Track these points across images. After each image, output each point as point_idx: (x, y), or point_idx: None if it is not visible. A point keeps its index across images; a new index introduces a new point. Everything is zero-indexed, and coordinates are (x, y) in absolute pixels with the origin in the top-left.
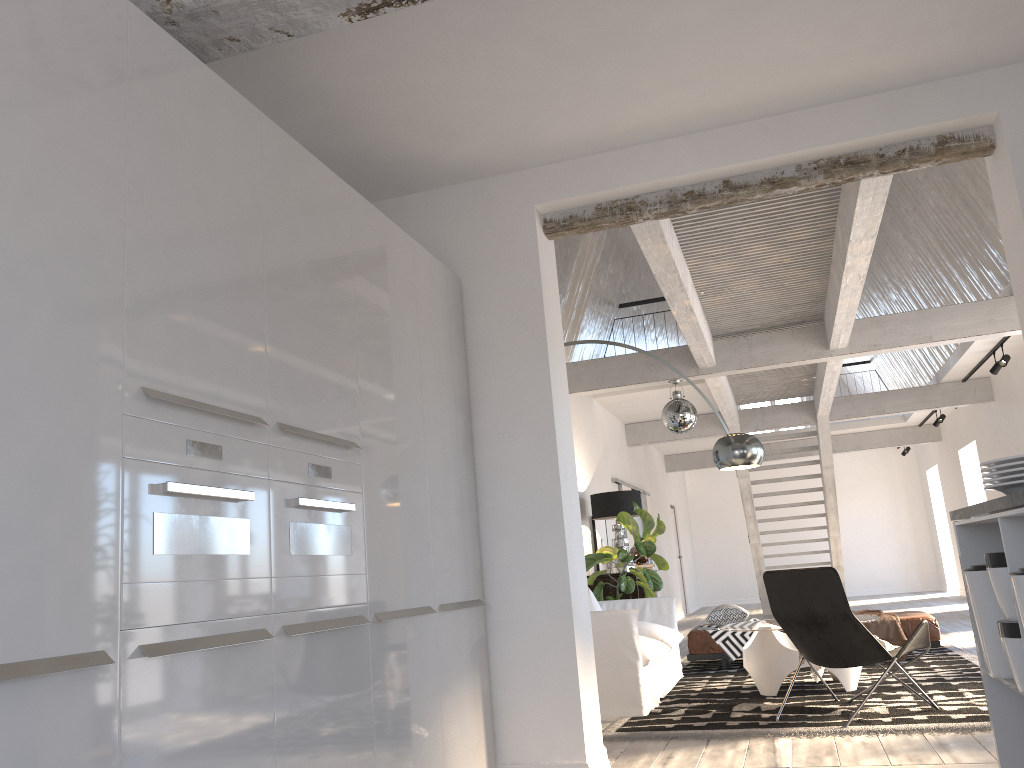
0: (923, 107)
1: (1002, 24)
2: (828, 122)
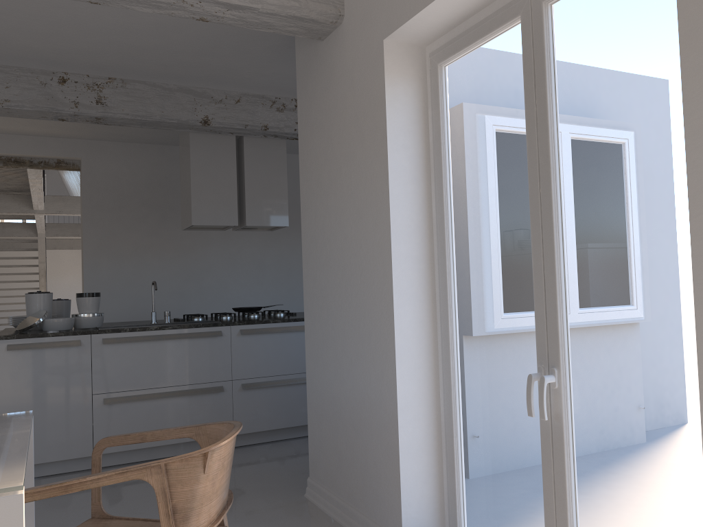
0: (51, 147)
1: (80, 130)
2: (7, 142)
